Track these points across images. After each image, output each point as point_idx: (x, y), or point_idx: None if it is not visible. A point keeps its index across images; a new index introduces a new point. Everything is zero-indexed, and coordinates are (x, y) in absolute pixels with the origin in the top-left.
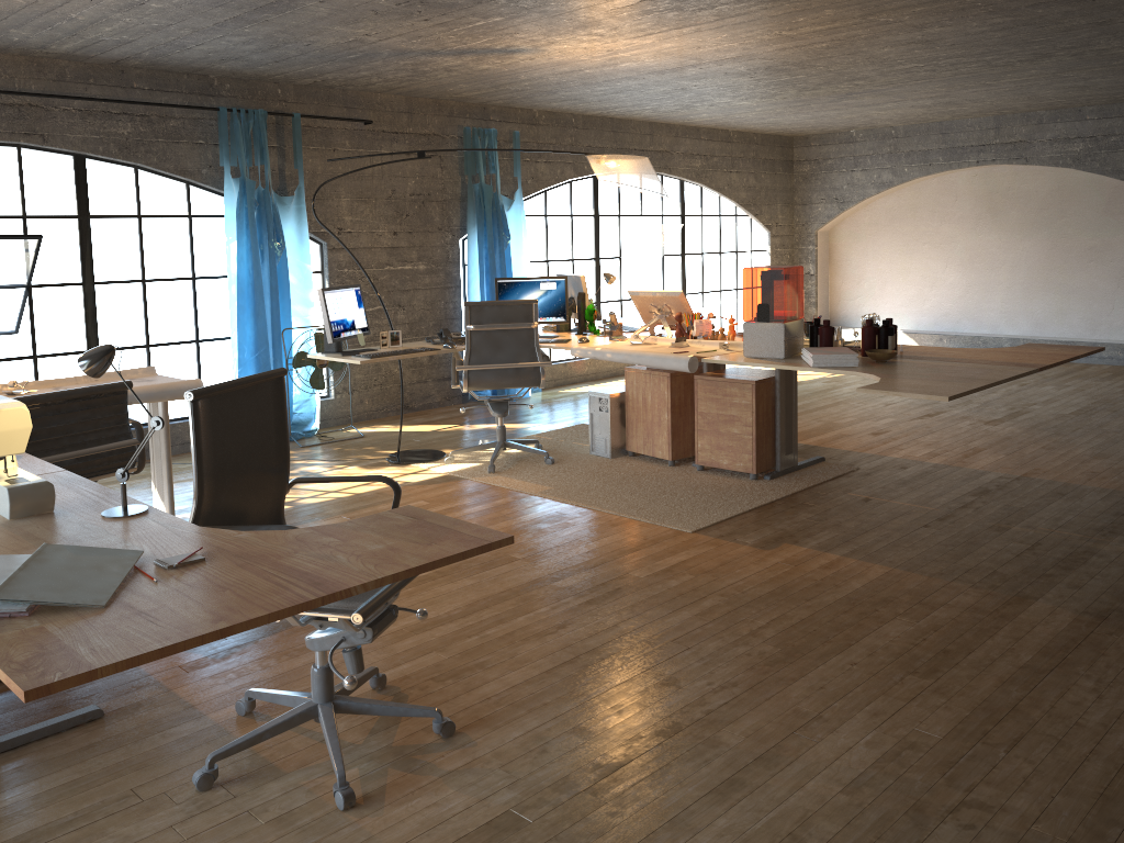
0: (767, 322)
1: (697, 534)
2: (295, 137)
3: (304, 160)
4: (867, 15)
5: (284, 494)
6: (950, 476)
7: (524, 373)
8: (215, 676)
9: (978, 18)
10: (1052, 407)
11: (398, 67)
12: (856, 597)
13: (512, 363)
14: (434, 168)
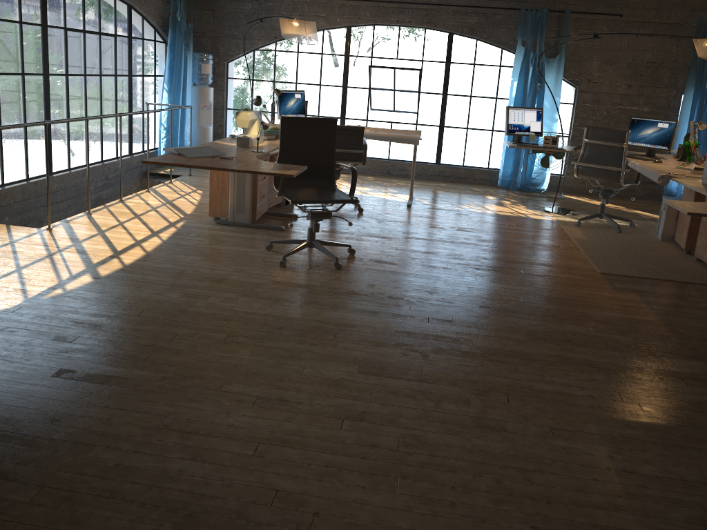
0: None
1: (600, 274)
2: (564, 25)
3: (572, 38)
4: None
5: (333, 168)
6: None
7: (610, 173)
8: (323, 235)
9: None
10: None
11: None
12: (596, 316)
13: (603, 166)
14: (670, 46)
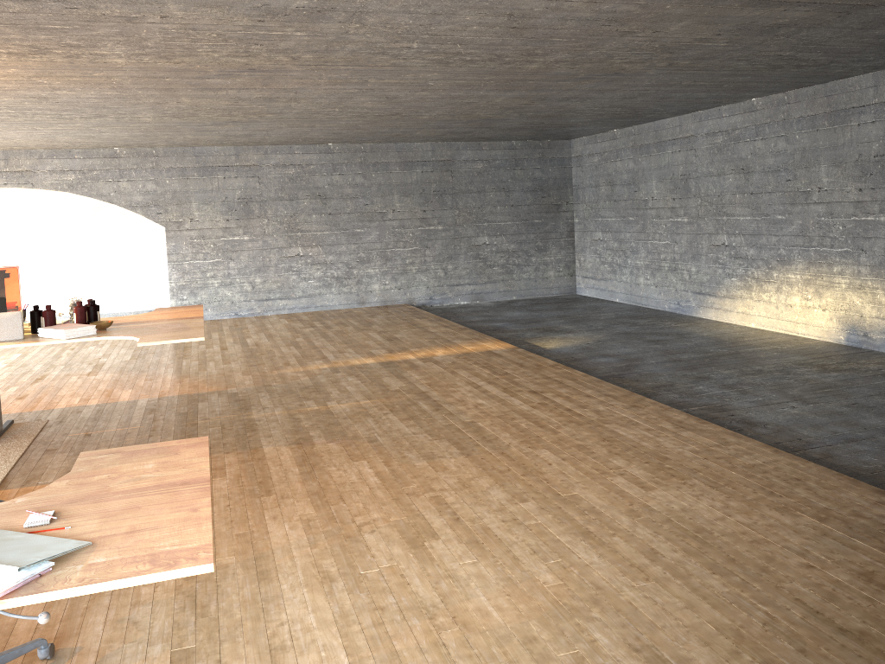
0: (6, 311)
1: (0, 490)
2: None
3: None
4: (34, 77)
5: None
6: (119, 408)
7: None
8: None
9: (101, 90)
10: (114, 358)
11: None
12: None
13: None
14: None
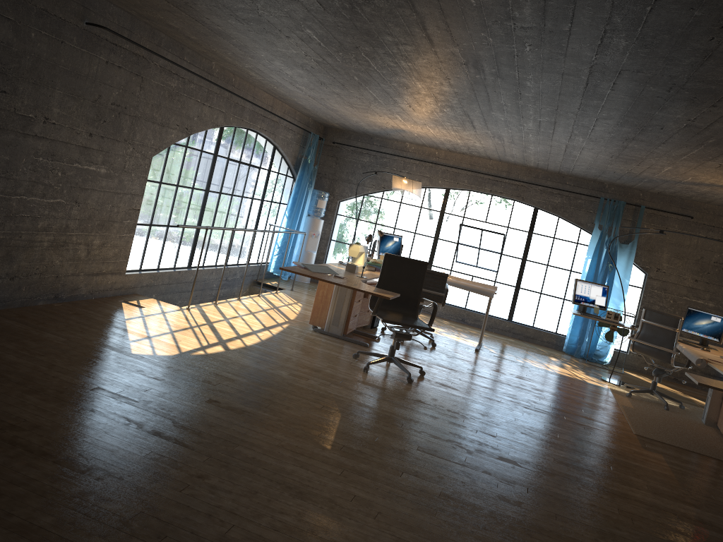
0: None
1: (635, 435)
2: (638, 217)
3: (645, 230)
4: None
5: (418, 301)
6: None
7: (662, 353)
8: (400, 357)
9: None
10: None
11: (681, 188)
12: (619, 461)
13: (656, 345)
14: None
